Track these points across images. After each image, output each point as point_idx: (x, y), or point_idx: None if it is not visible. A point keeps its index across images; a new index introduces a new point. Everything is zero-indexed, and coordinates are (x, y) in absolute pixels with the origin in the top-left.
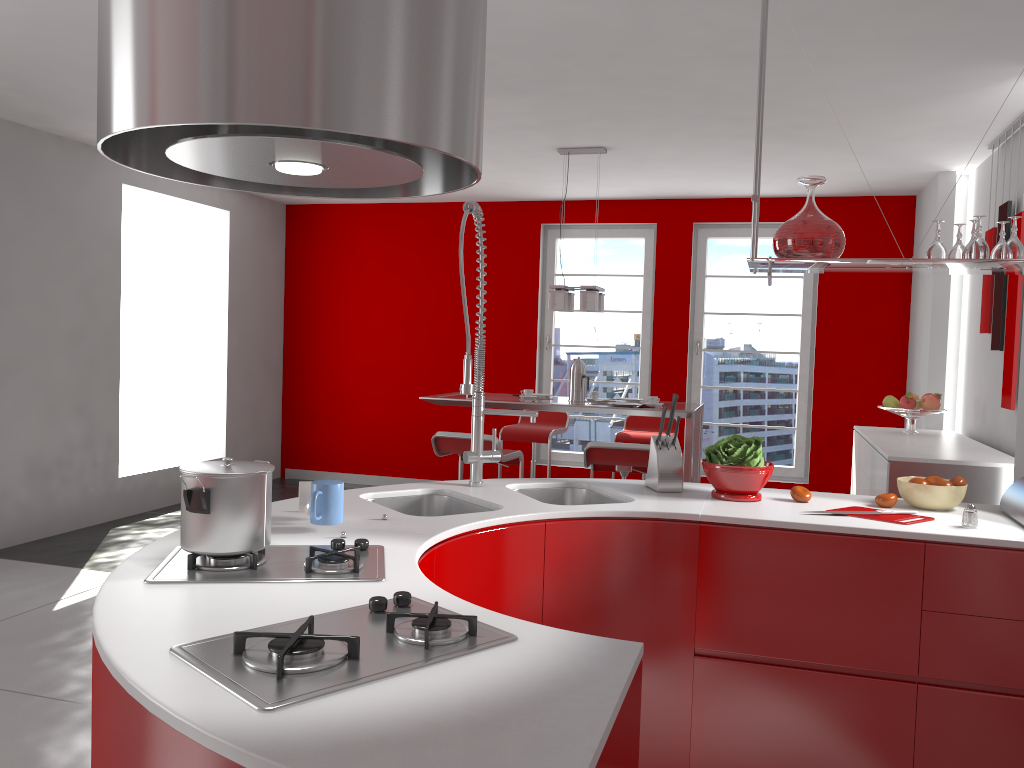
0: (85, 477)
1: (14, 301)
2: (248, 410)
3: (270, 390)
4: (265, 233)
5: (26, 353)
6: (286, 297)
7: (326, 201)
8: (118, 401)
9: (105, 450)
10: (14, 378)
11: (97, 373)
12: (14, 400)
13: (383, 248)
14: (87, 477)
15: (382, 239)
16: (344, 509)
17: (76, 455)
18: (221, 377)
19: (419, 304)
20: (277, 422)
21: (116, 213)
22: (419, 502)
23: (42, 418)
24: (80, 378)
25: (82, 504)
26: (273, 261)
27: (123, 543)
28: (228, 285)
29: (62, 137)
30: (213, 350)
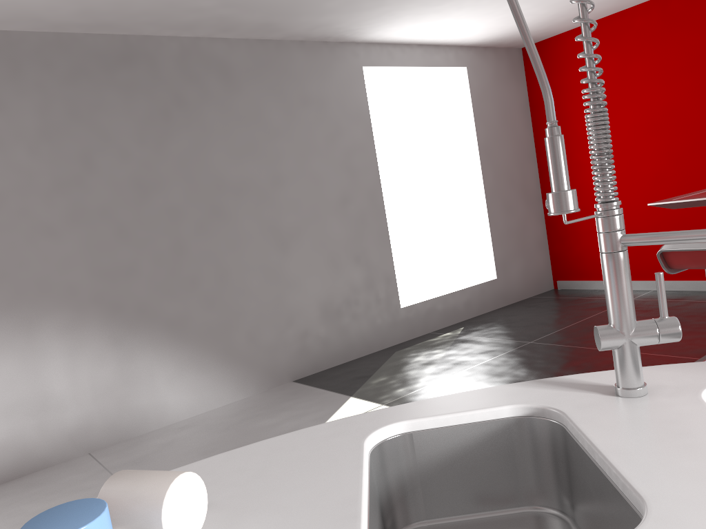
0: (371, 311)
1: (287, 182)
2: (512, 235)
3: (531, 215)
4: (504, 78)
5: (304, 221)
6: (534, 131)
7: (554, 32)
8: (389, 246)
9: (385, 287)
10: (298, 242)
11: (367, 227)
12: (301, 259)
13: (616, 60)
14: (373, 311)
15: (614, 51)
16: (274, 499)
17: (360, 295)
18: (482, 211)
19: (662, 105)
20: (543, 241)
21: (361, 92)
22: (508, 431)
23: (327, 270)
24: (353, 233)
25: (372, 333)
26: (516, 101)
27: (395, 367)
28: (475, 131)
29: (303, 41)
30: (473, 190)
